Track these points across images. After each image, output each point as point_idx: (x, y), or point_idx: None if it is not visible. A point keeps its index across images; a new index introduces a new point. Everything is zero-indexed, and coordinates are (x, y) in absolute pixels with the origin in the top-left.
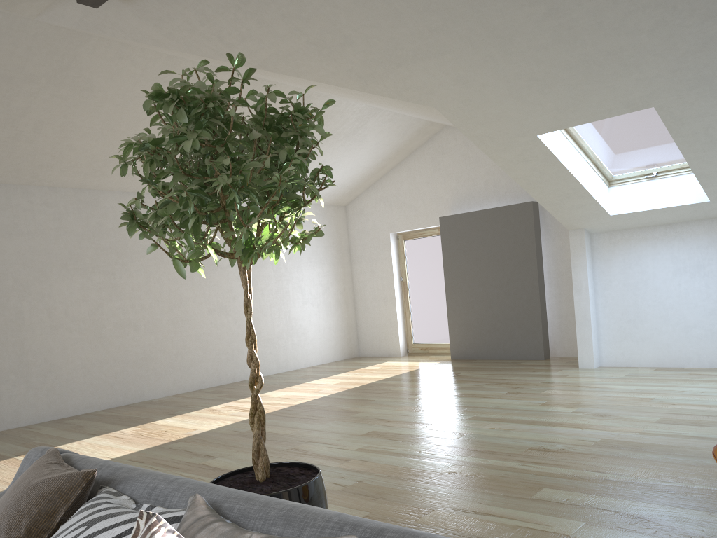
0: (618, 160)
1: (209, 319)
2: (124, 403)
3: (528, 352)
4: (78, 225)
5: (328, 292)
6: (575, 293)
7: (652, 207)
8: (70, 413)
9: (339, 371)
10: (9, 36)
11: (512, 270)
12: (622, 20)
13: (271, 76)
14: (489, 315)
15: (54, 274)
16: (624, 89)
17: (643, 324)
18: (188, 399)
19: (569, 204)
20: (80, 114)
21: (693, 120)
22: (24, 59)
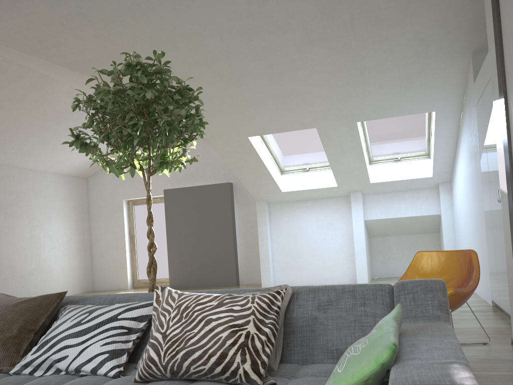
0: (288, 158)
1: None
2: None
3: (226, 281)
4: None
5: (71, 241)
6: (259, 240)
7: (306, 188)
8: None
9: None
10: None
11: (215, 226)
12: (307, 77)
13: (64, 74)
14: (198, 257)
15: None
16: (302, 115)
17: (300, 259)
18: None
19: (259, 183)
20: None
21: (335, 137)
22: None
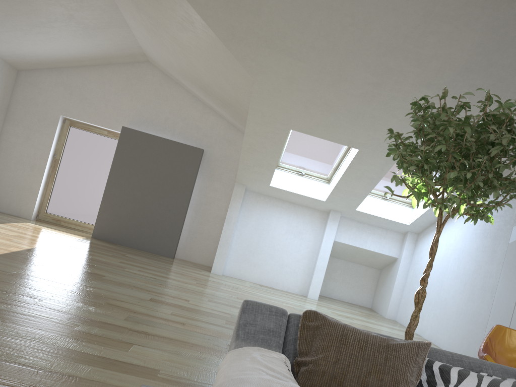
0: (293, 157)
1: None
2: None
3: (163, 250)
4: None
5: None
6: (225, 223)
7: (295, 191)
8: None
9: None
10: None
11: (171, 189)
12: (396, 108)
13: None
14: (139, 214)
15: None
16: (358, 135)
17: (258, 256)
18: None
19: (255, 170)
20: None
21: (365, 164)
22: None
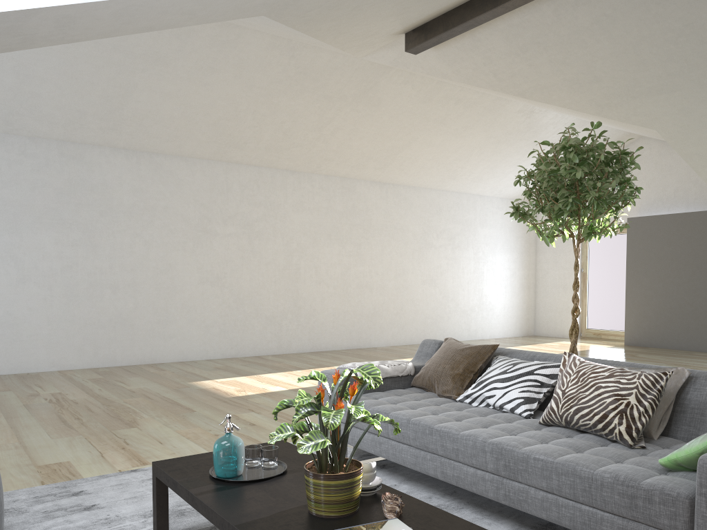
0: None
1: (422, 288)
2: (357, 346)
3: (702, 345)
4: (340, 206)
5: (514, 276)
6: None
7: None
8: (322, 348)
9: (523, 344)
10: (341, 69)
11: (694, 270)
12: None
13: (517, 98)
14: (666, 308)
15: (321, 242)
16: None
17: None
18: (406, 349)
19: None
20: (364, 123)
21: None
22: (344, 84)
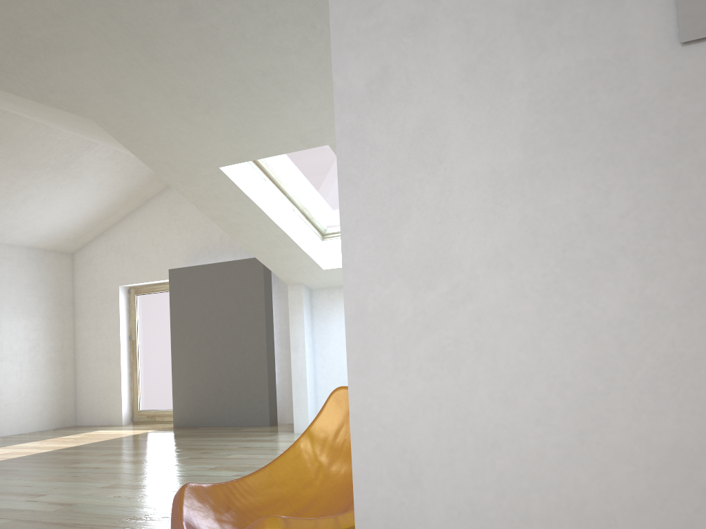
0: (326, 211)
1: None
2: None
3: (254, 418)
4: None
5: (37, 349)
6: (292, 351)
7: None
8: None
9: (28, 441)
10: None
11: (241, 328)
12: (265, 34)
13: None
14: (215, 377)
15: None
16: (292, 120)
17: None
18: None
19: (279, 254)
20: None
21: None
22: None
